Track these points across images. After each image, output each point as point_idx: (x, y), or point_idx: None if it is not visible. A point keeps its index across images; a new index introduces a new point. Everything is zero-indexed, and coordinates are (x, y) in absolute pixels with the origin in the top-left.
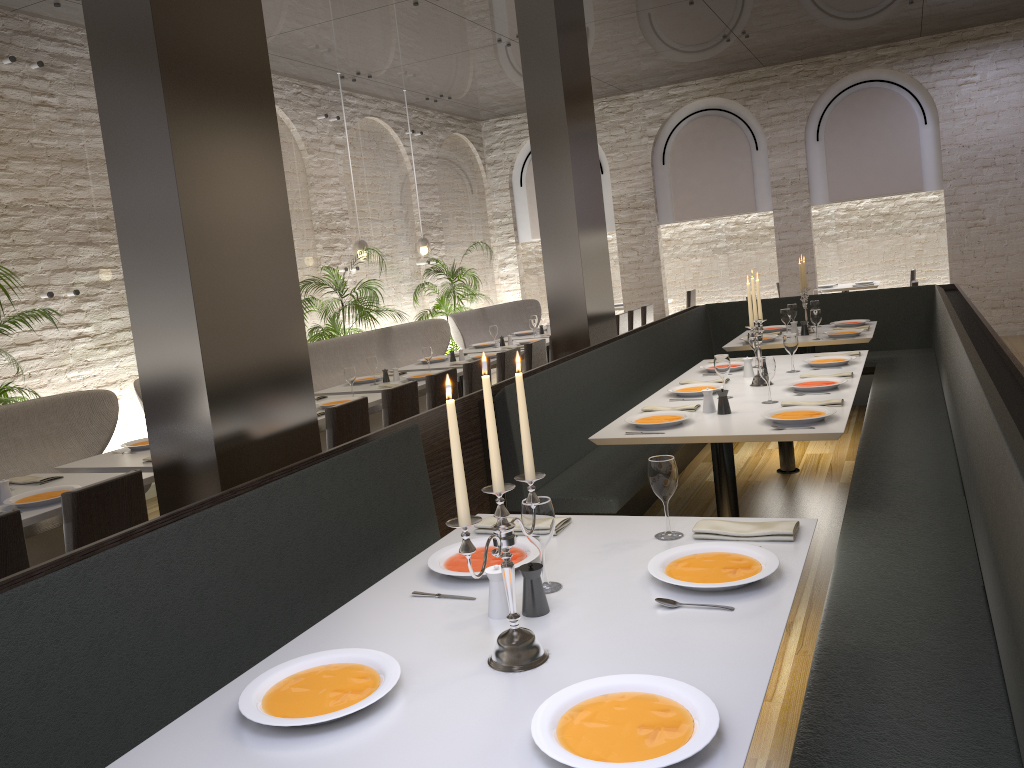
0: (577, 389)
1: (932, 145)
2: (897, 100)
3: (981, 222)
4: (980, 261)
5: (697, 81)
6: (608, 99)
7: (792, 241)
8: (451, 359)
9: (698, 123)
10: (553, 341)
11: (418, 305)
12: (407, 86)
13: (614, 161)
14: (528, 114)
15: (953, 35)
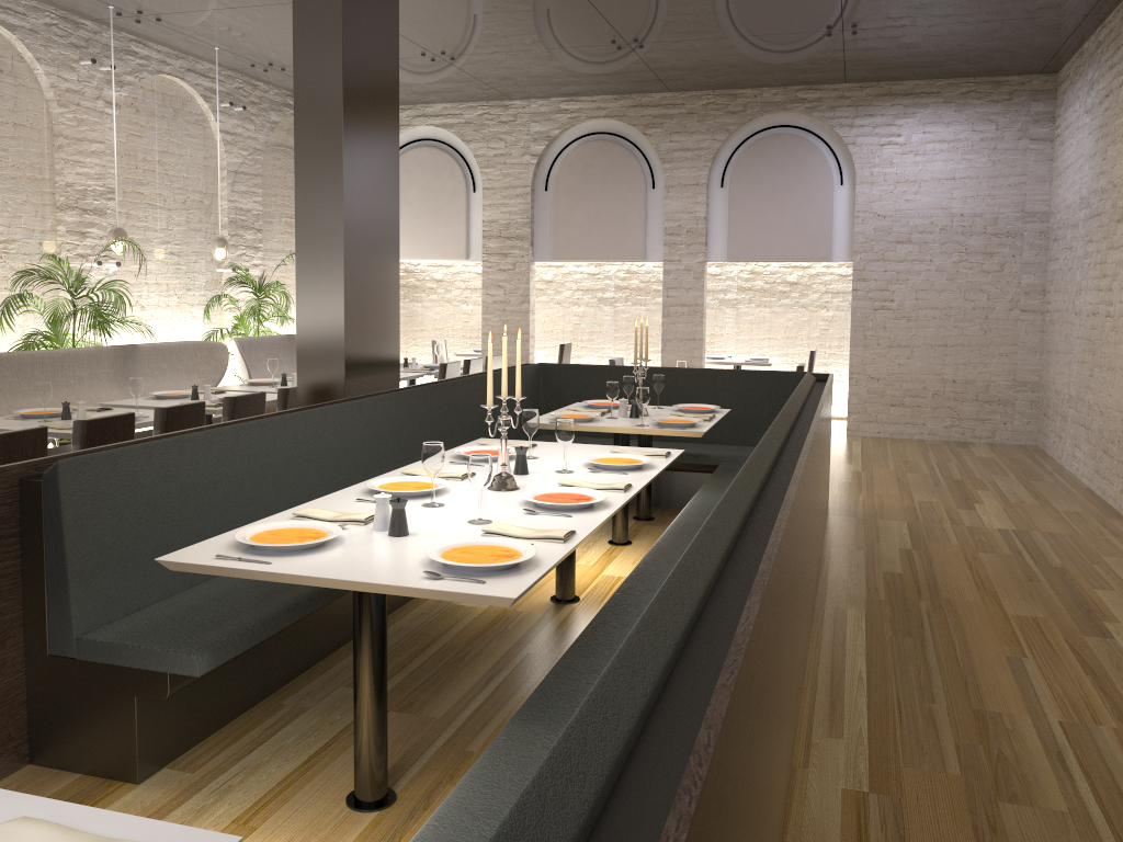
0: (248, 467)
1: (846, 210)
2: (813, 152)
3: (889, 305)
4: (883, 349)
5: (594, 97)
6: (490, 104)
7: (681, 300)
8: (192, 397)
9: (590, 147)
10: (299, 390)
11: (211, 321)
12: (218, 43)
13: (489, 178)
14: (295, 81)
15: (881, 87)
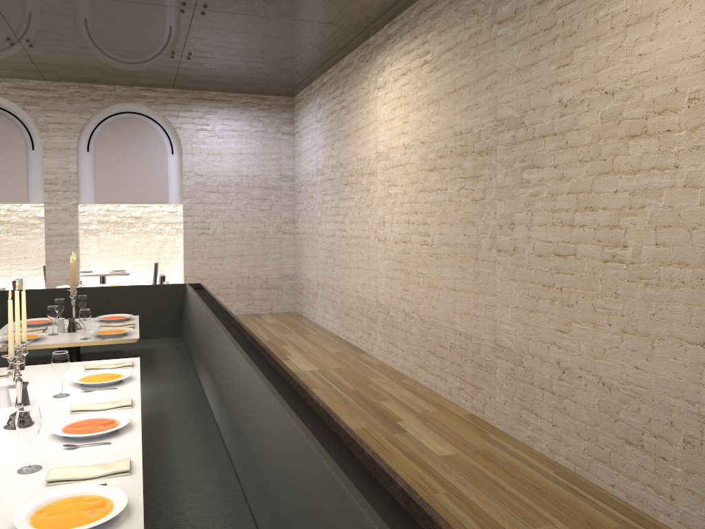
0: None
1: (176, 170)
2: (153, 132)
3: (207, 231)
4: (205, 260)
5: None
6: None
7: (60, 232)
8: None
9: None
10: None
11: None
12: None
13: None
14: None
15: (195, 93)
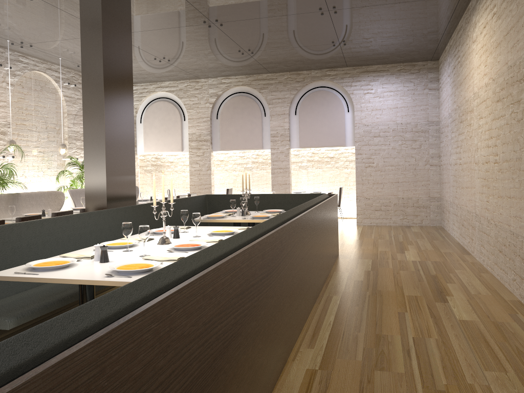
0: (48, 238)
1: (351, 123)
2: (335, 98)
3: (372, 165)
4: (371, 185)
5: (237, 76)
6: (190, 81)
7: (279, 166)
8: (42, 215)
9: (236, 99)
10: (86, 208)
11: (59, 183)
12: (60, 56)
13: (191, 114)
14: (82, 69)
15: (363, 68)
